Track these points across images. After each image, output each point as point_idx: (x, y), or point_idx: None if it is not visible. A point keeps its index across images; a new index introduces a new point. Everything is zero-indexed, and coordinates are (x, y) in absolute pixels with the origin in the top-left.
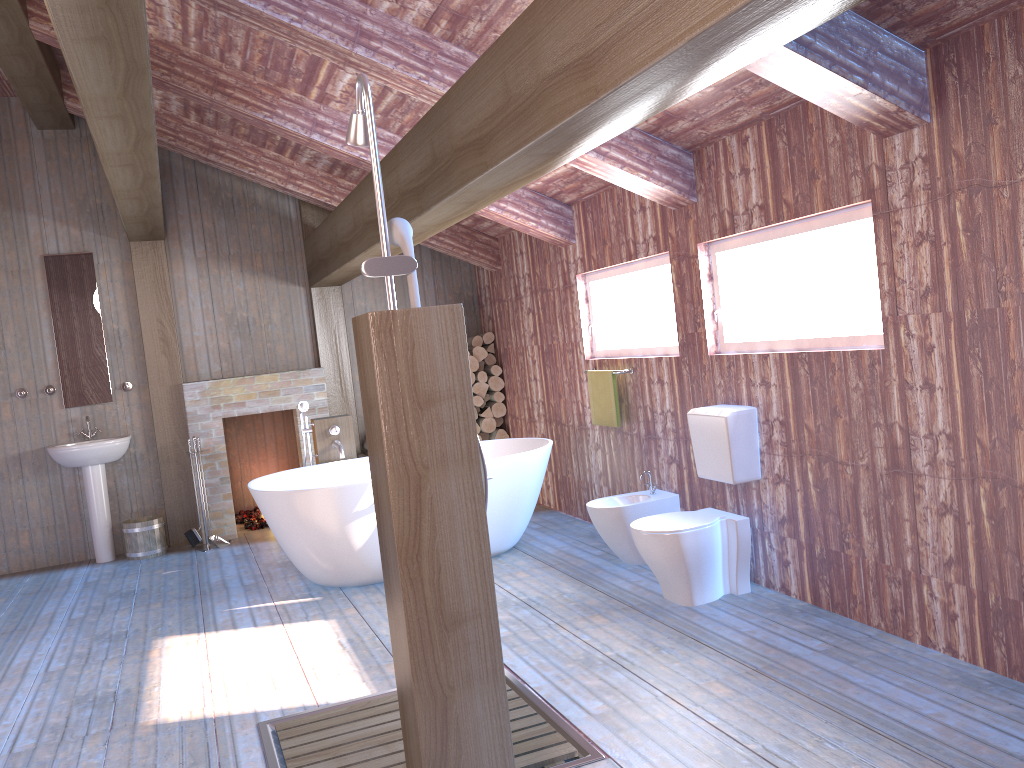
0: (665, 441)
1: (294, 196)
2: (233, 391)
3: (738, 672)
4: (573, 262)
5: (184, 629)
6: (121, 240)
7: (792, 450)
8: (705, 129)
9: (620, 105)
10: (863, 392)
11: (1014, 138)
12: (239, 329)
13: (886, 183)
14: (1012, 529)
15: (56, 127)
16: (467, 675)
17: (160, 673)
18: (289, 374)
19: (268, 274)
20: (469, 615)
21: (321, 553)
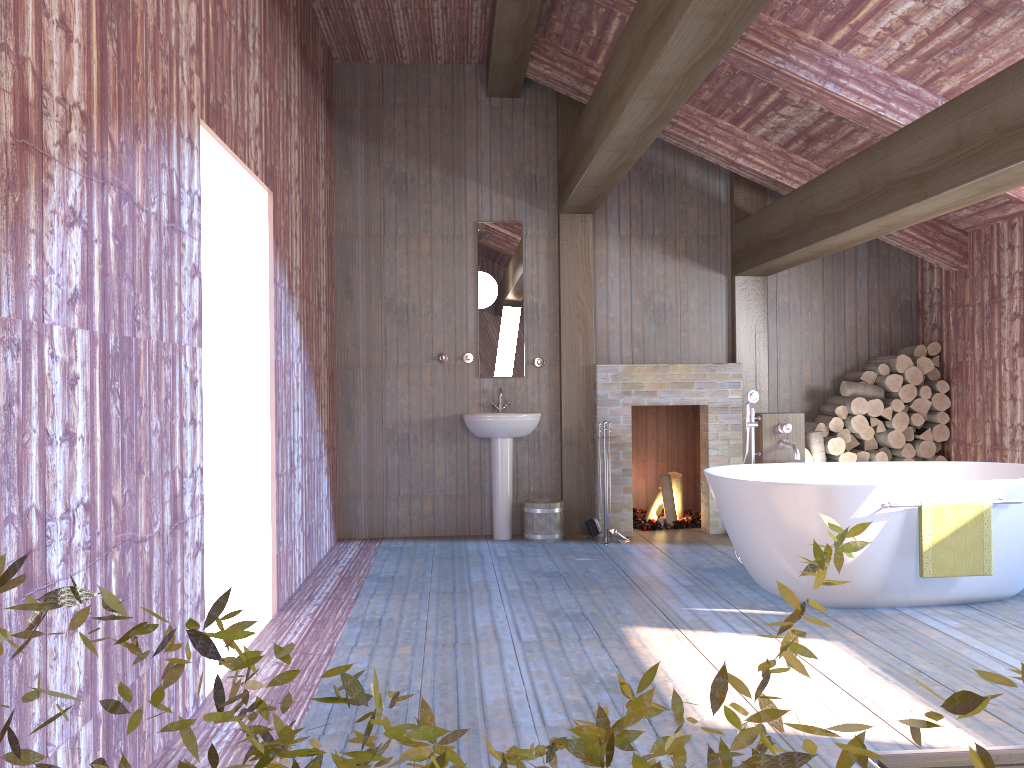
0: None
1: (738, 173)
2: (645, 378)
3: None
4: None
5: (649, 621)
6: (550, 212)
7: None
8: None
9: None
10: None
11: None
12: (654, 314)
13: None
14: None
15: (504, 95)
16: None
17: (660, 666)
18: (704, 366)
19: (690, 258)
20: None
21: (801, 561)
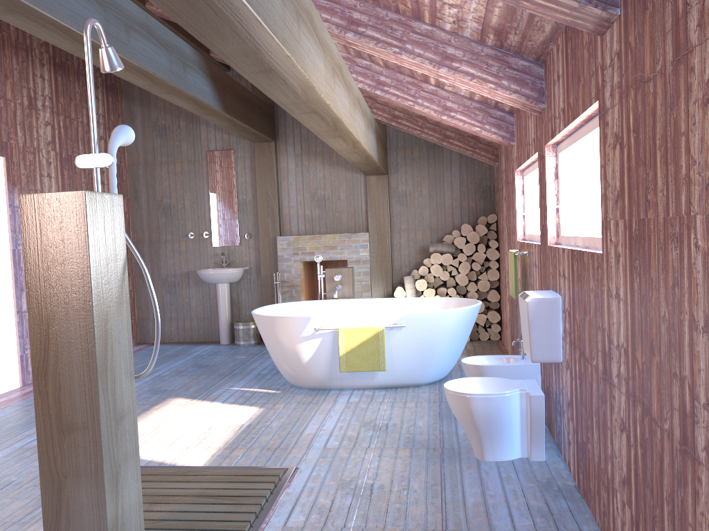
0: None
1: None
2: (307, 244)
3: (428, 527)
4: (514, 160)
5: (191, 395)
6: (251, 142)
7: (572, 340)
8: (532, 41)
9: (208, 25)
10: (594, 294)
11: (656, 24)
12: (318, 202)
13: (603, 83)
14: (650, 463)
15: None
16: (77, 470)
17: (140, 419)
18: (344, 235)
19: (340, 165)
20: (80, 426)
21: (283, 361)
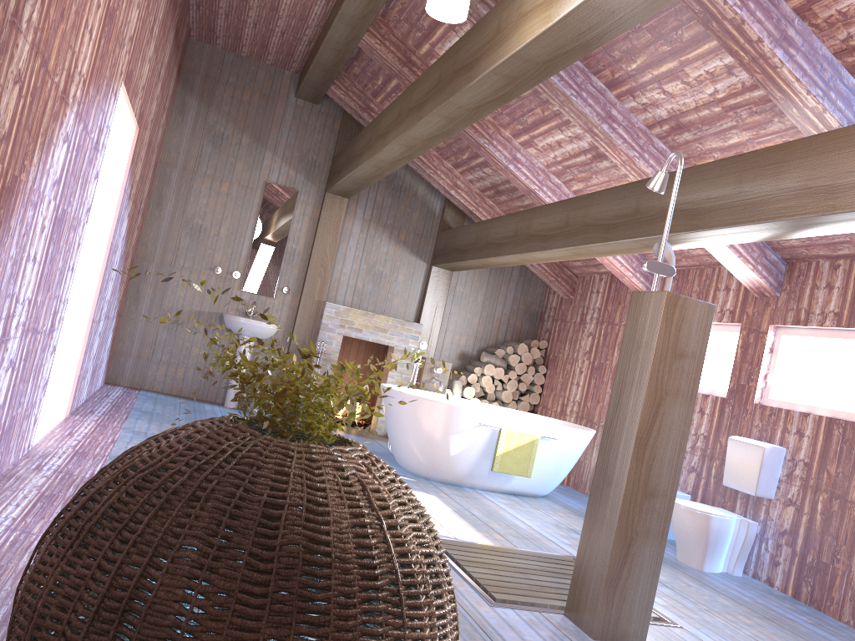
0: (691, 455)
1: (450, 199)
2: (357, 319)
3: (753, 615)
4: None
5: None
6: (319, 189)
7: (809, 484)
8: (808, 250)
9: (839, 220)
10: None
11: None
12: (373, 277)
13: None
14: None
15: (307, 99)
16: (647, 530)
17: None
18: (398, 321)
19: (406, 246)
20: (660, 493)
21: (425, 449)
